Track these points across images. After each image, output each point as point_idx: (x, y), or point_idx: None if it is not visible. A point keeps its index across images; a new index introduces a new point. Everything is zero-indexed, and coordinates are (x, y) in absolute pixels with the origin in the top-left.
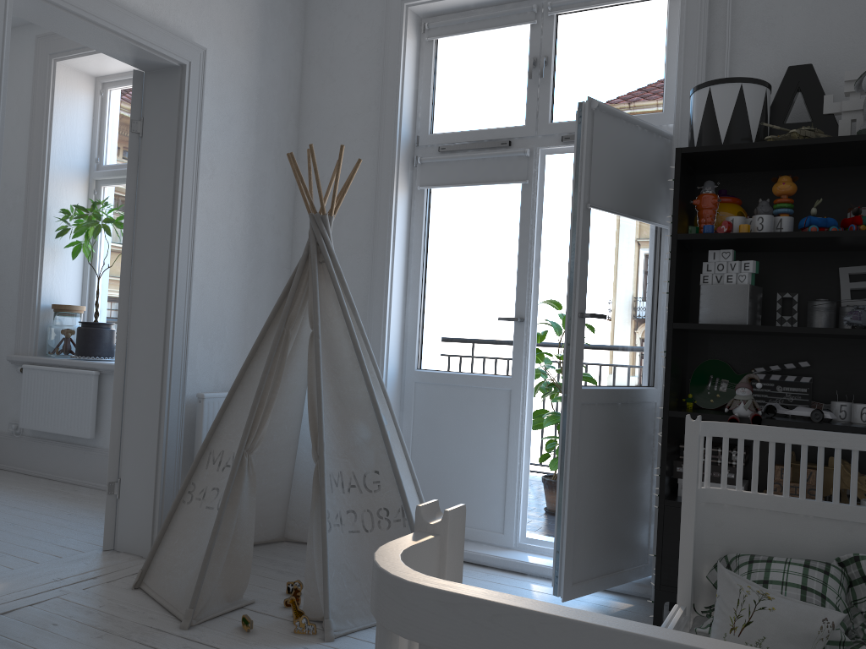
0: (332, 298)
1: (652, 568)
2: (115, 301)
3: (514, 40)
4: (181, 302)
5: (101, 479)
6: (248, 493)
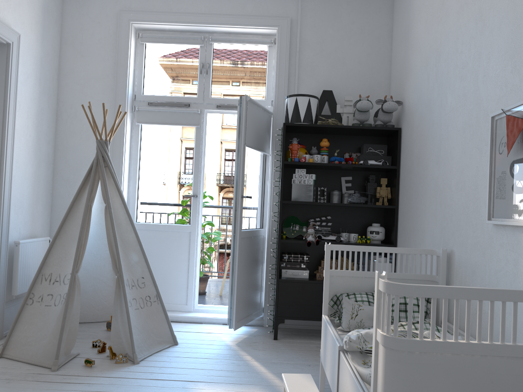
0: (112, 186)
1: (264, 311)
2: None
3: (191, 51)
4: (7, 187)
5: None
6: (76, 294)
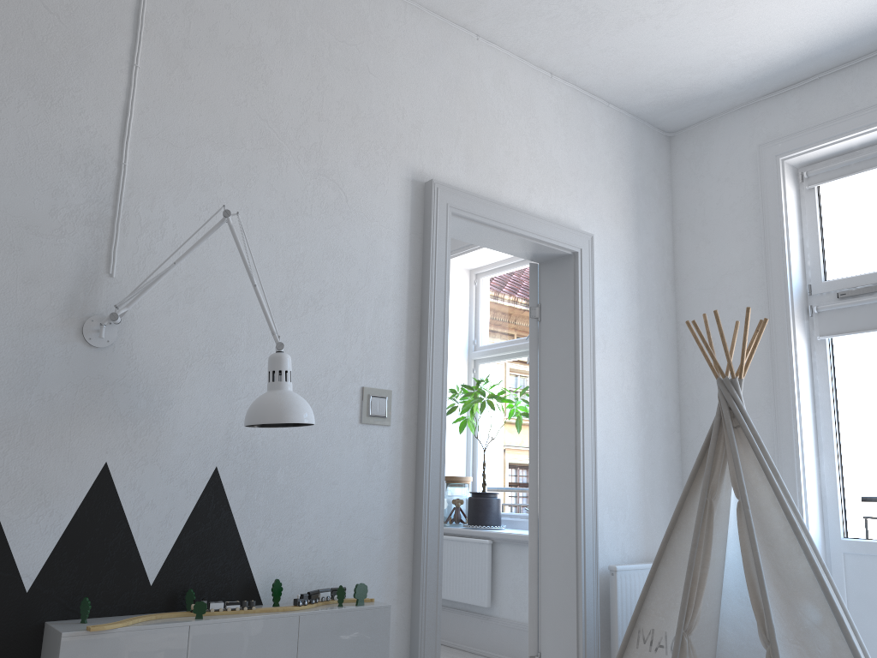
0: (753, 464)
1: None
2: (496, 470)
3: None
4: (588, 474)
5: (499, 649)
6: None
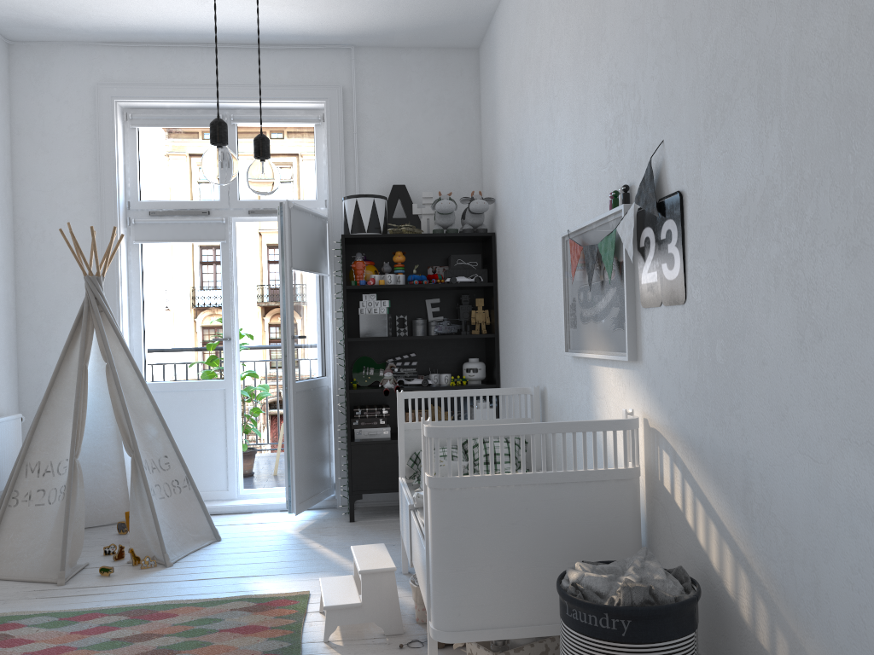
0: (113, 338)
1: (335, 488)
2: None
3: (205, 137)
4: None
5: None
6: (78, 486)
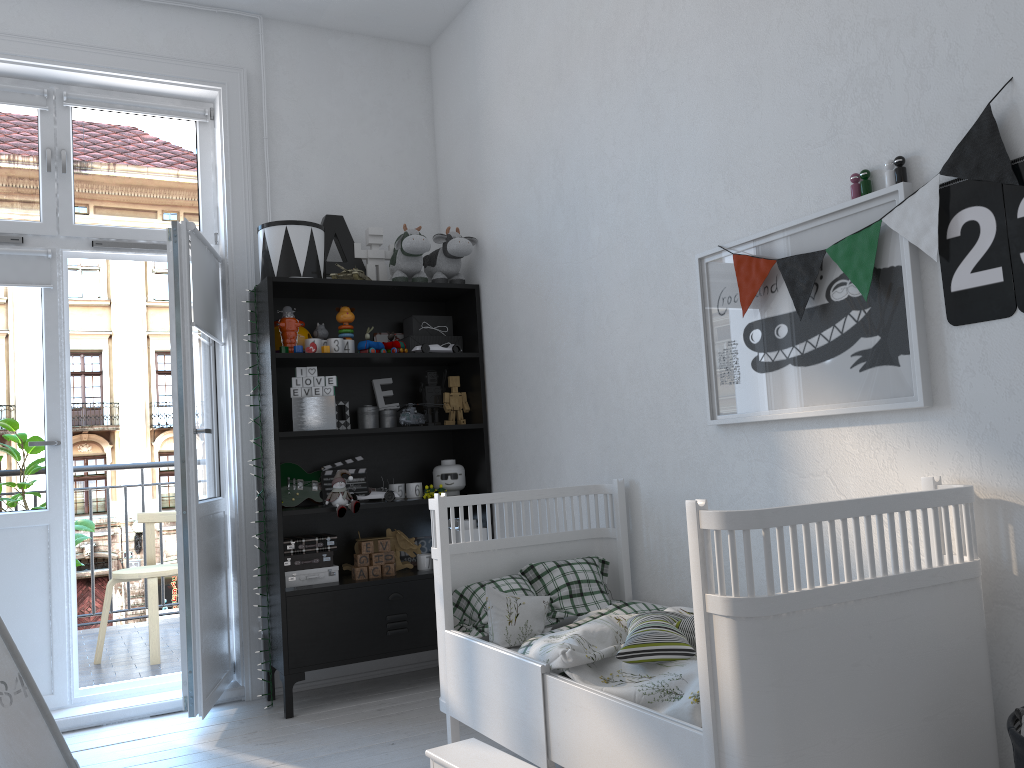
0: None
1: (241, 669)
2: None
3: (17, 121)
4: None
5: None
6: None
